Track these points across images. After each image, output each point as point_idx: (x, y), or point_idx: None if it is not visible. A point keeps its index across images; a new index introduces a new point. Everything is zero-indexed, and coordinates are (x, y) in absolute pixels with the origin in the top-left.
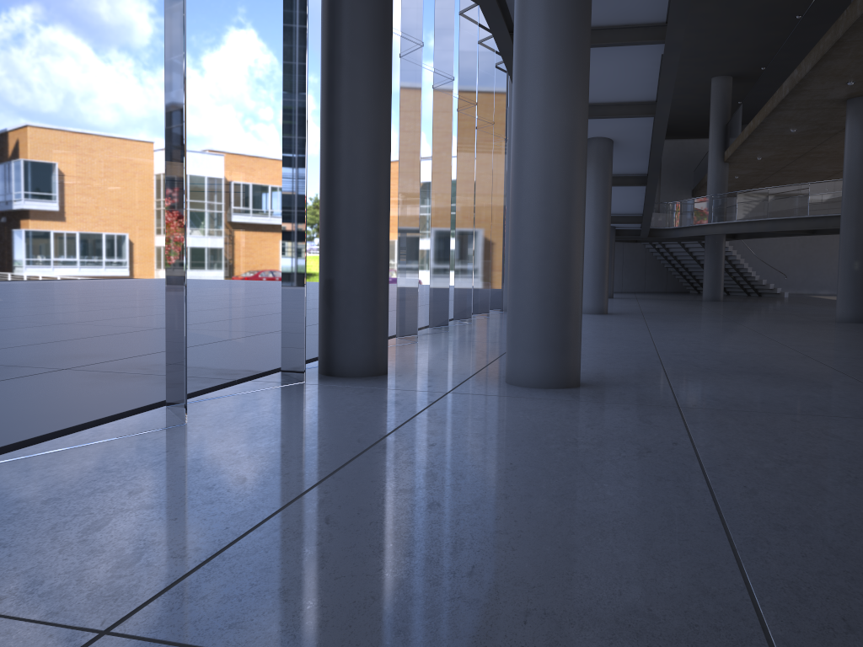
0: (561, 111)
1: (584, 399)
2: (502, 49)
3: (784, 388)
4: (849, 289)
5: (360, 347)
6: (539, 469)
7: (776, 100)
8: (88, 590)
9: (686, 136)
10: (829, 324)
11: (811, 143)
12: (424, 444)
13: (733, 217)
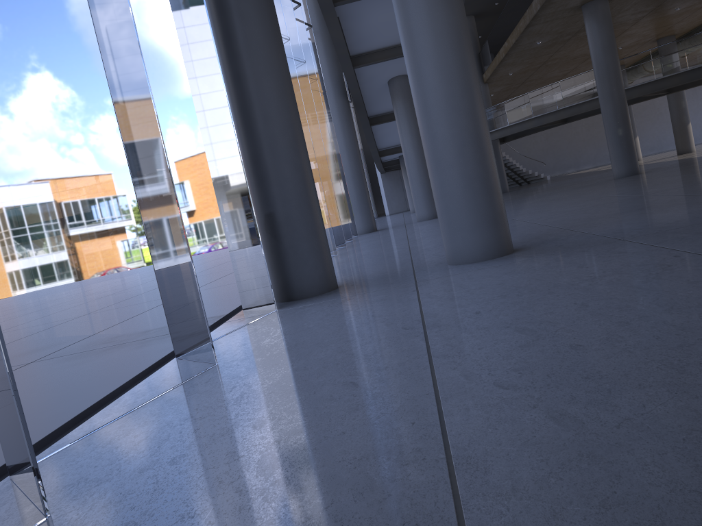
0: (447, 12)
1: (538, 256)
2: (323, 6)
3: (673, 211)
4: (619, 151)
5: (313, 267)
6: (609, 299)
7: (528, 18)
8: None
9: None
10: (614, 181)
11: (550, 52)
12: (469, 314)
13: (505, 123)
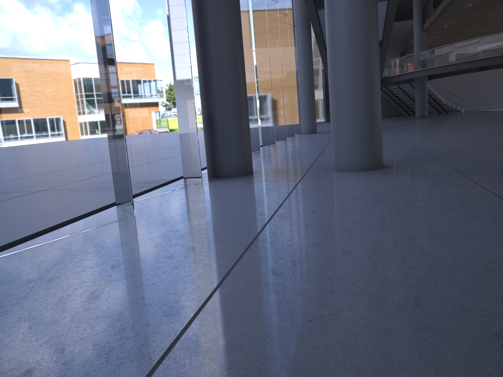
0: None
1: (394, 174)
2: None
3: None
4: None
5: (235, 157)
6: (403, 220)
7: None
8: (105, 354)
9: (395, 19)
10: None
11: (479, 13)
12: (308, 212)
13: (433, 64)
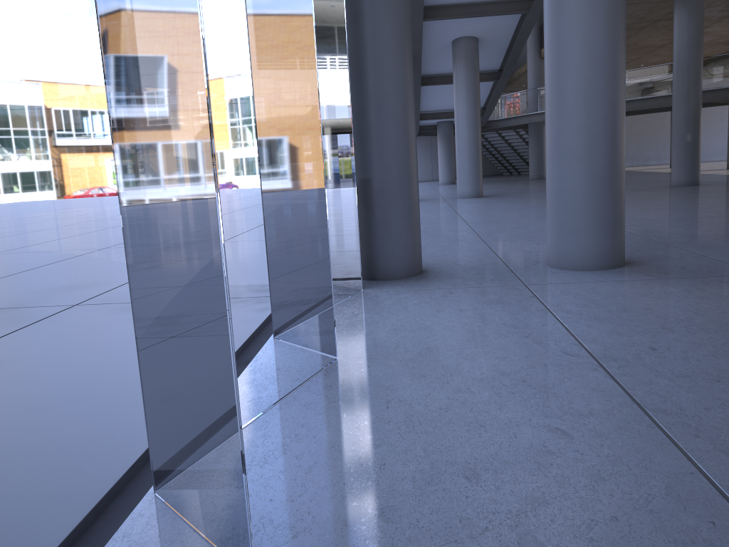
0: None
1: (664, 277)
2: None
3: None
4: (683, 158)
5: (403, 247)
6: None
7: None
8: None
9: None
10: (674, 189)
11: None
12: (642, 349)
13: None
